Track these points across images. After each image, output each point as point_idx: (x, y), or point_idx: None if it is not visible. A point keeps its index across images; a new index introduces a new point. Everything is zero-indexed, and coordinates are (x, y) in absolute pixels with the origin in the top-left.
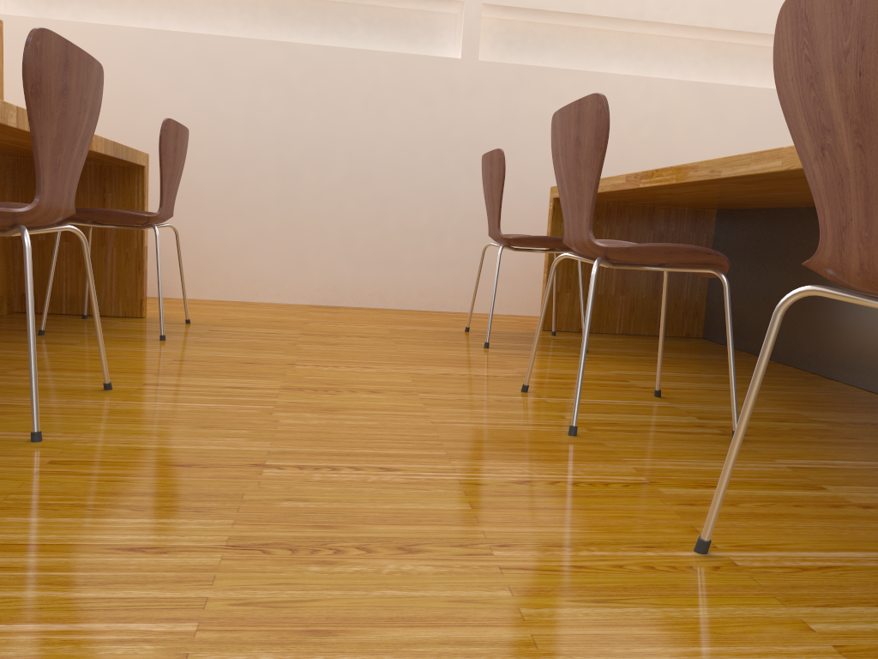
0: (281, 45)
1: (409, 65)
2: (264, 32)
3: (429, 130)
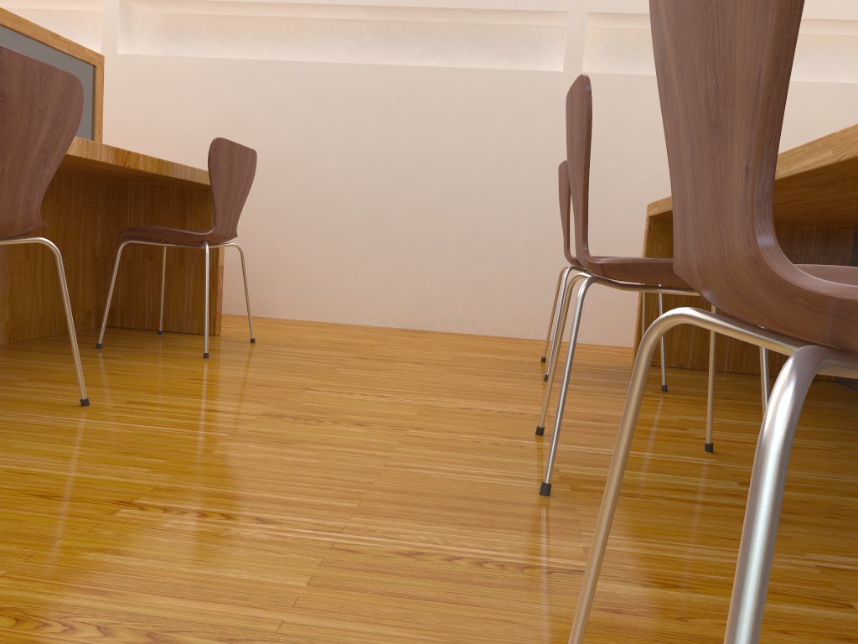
0: (378, 68)
1: (507, 81)
2: (368, 57)
3: (527, 148)
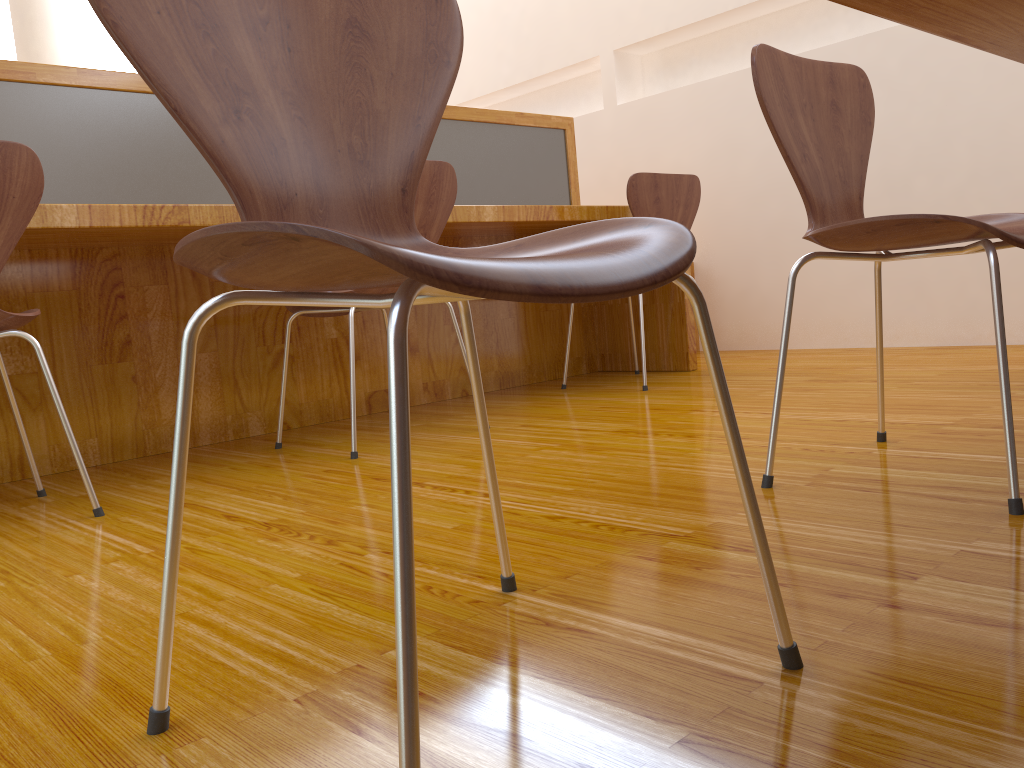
0: (874, 37)
1: None
2: (873, 25)
3: None
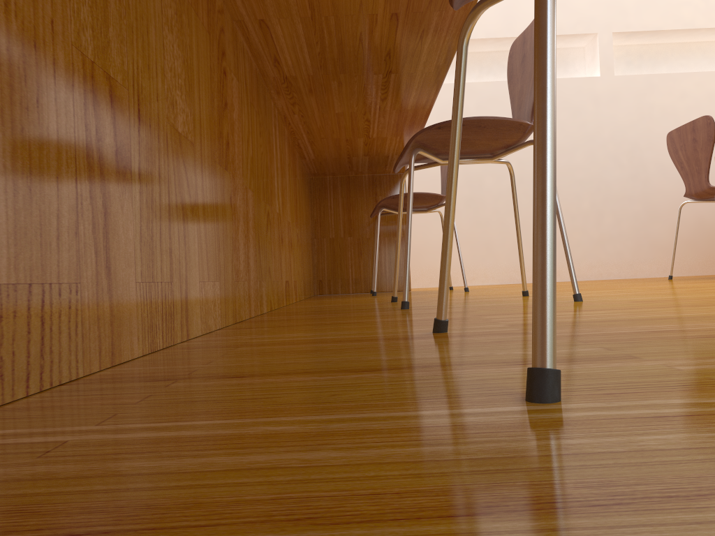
0: None
1: (559, 87)
2: None
3: (581, 135)
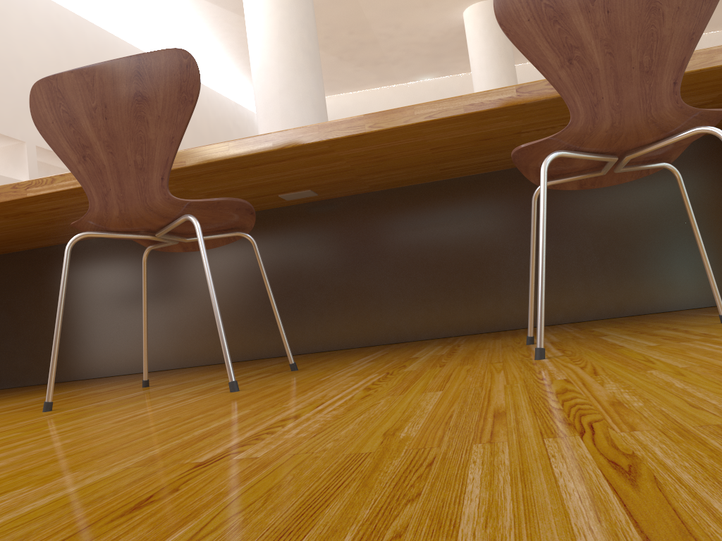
0: None
1: None
2: None
3: None
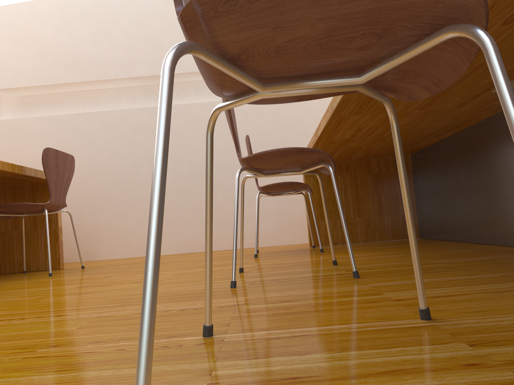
0: (146, 109)
1: None
2: (140, 105)
3: None
